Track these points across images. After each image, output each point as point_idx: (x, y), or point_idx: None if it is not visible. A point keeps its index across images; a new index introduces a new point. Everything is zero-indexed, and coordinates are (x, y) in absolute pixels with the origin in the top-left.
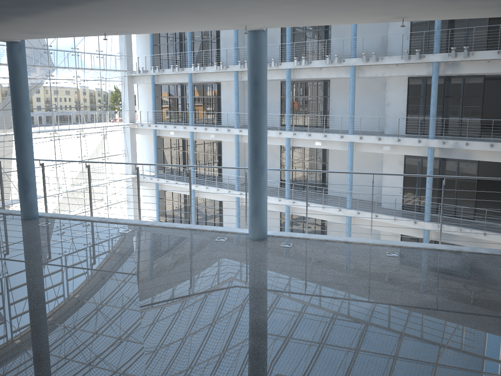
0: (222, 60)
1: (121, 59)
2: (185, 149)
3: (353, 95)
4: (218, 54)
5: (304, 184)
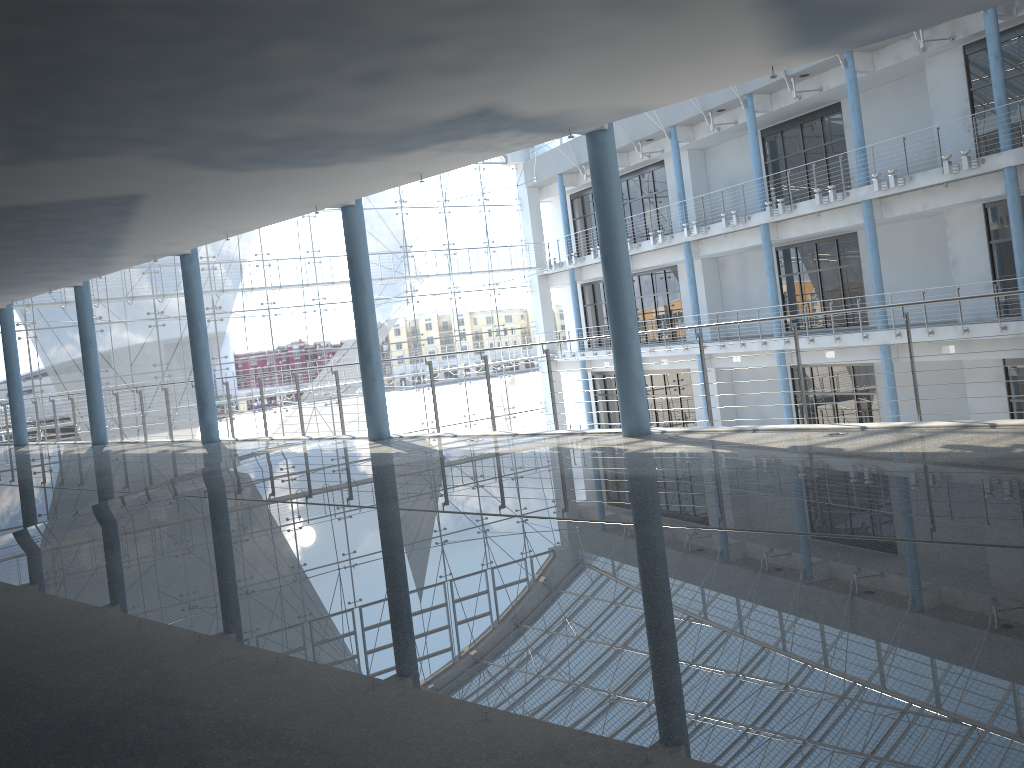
0: (674, 227)
1: (526, 251)
2: None
3: (875, 254)
4: (668, 216)
5: None
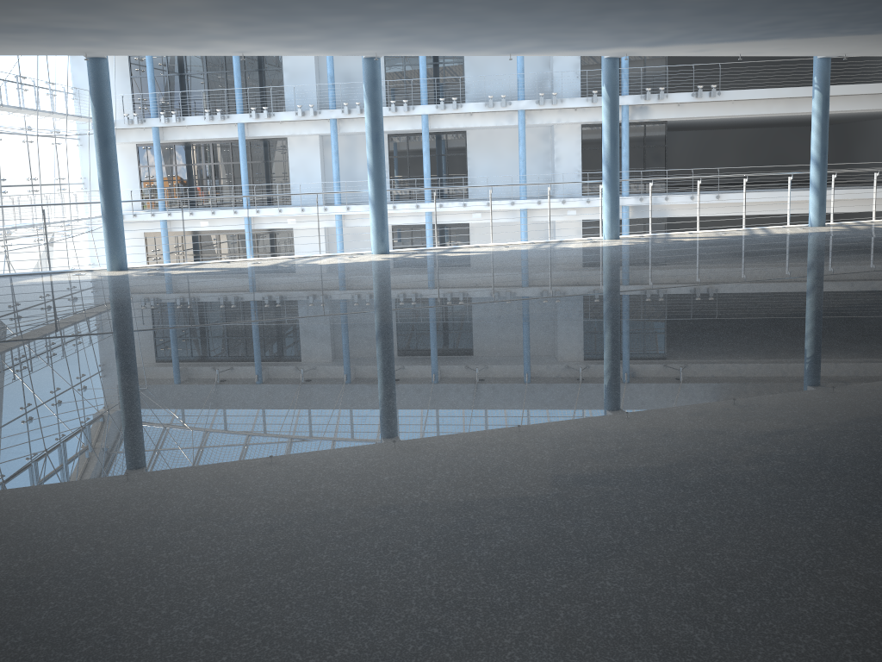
0: (288, 104)
1: (77, 100)
2: (216, 250)
3: (525, 148)
4: (280, 93)
5: None
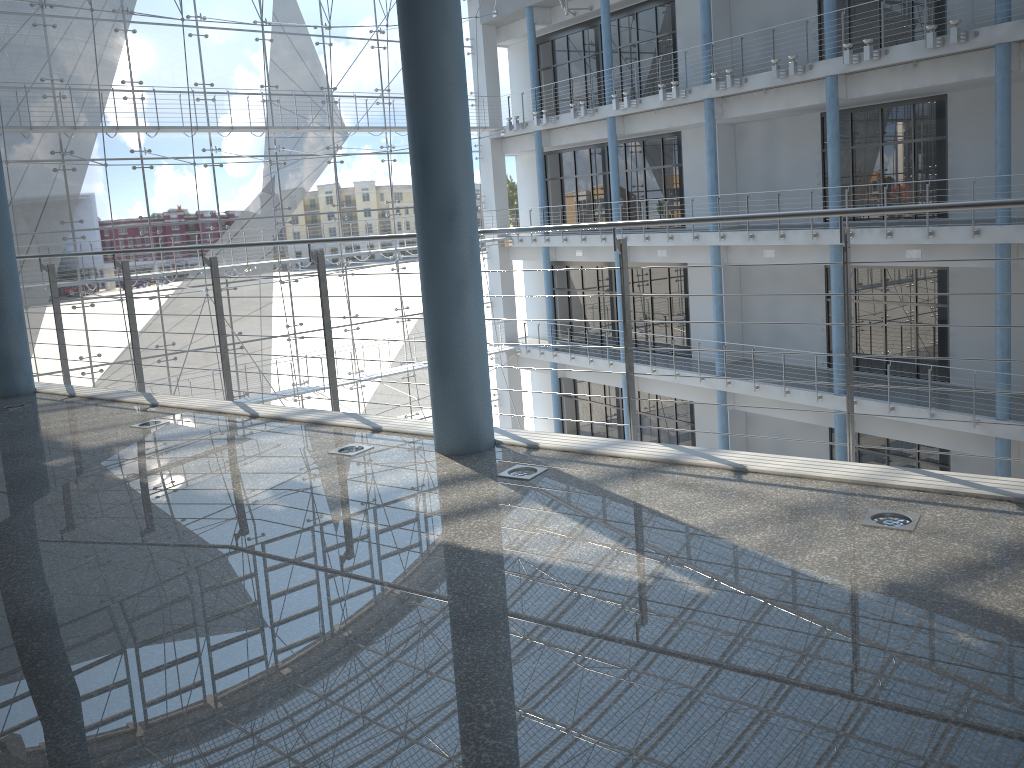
0: (682, 82)
1: (477, 107)
2: (612, 287)
3: (1007, 120)
4: (674, 67)
5: (886, 361)
